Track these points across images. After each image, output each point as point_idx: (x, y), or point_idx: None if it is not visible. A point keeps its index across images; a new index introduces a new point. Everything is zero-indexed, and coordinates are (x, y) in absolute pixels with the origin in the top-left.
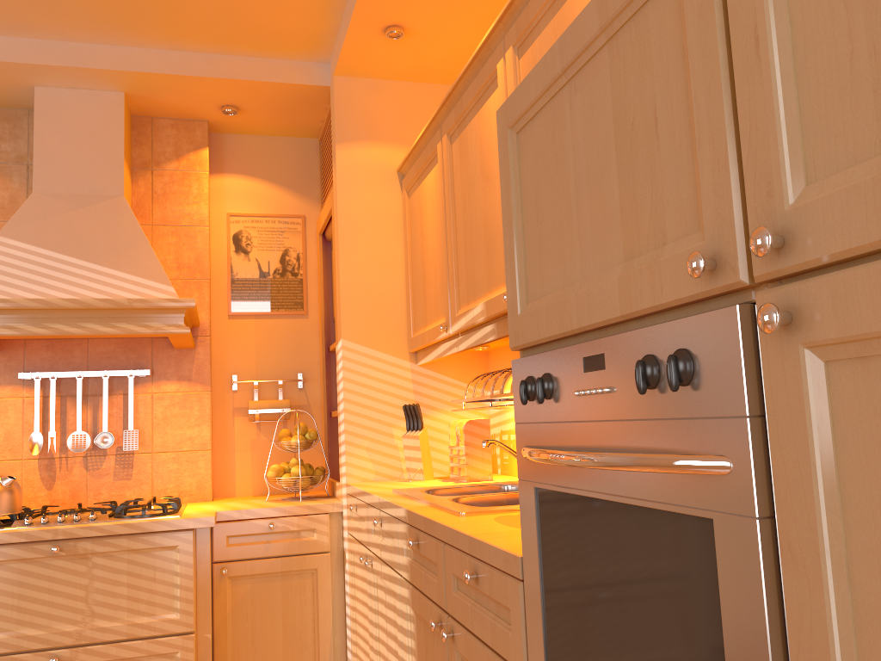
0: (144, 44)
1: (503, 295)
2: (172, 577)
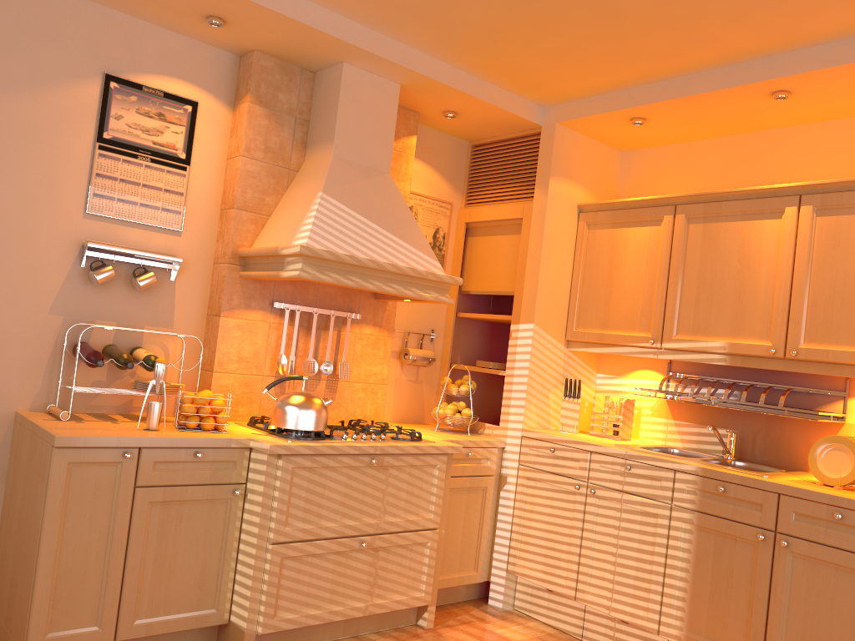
0: (449, 61)
1: (772, 349)
2: (431, 487)
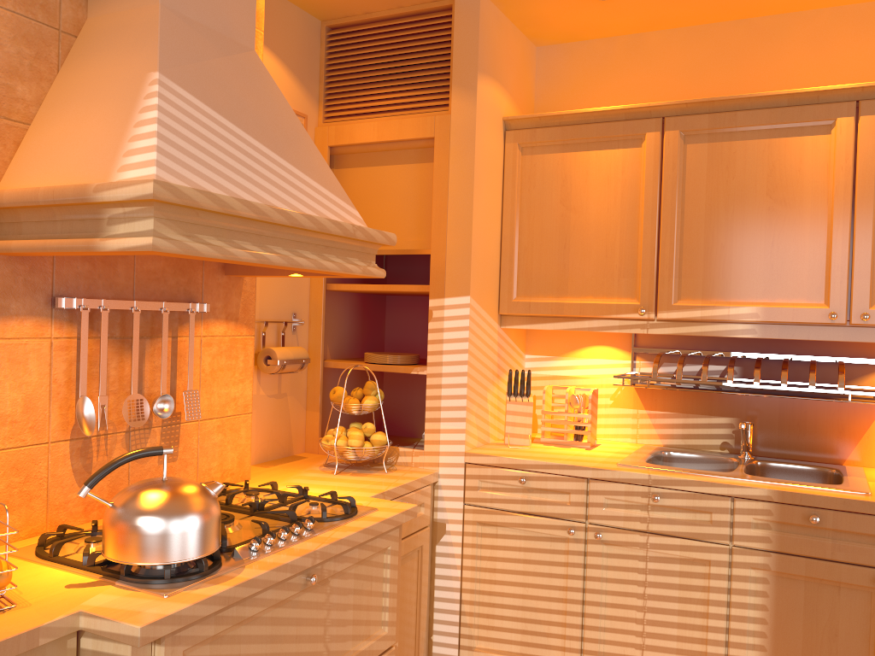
0: None
1: (834, 314)
2: (382, 585)
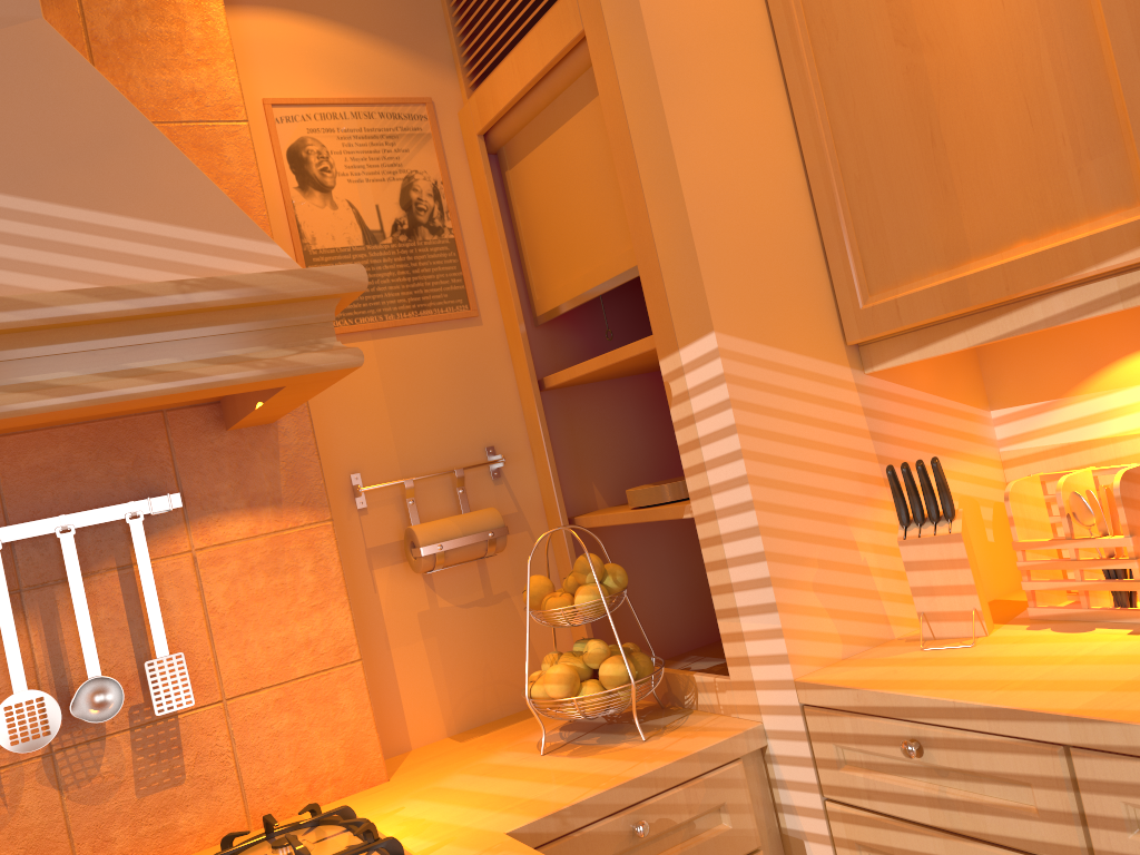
0: None
1: None
2: None
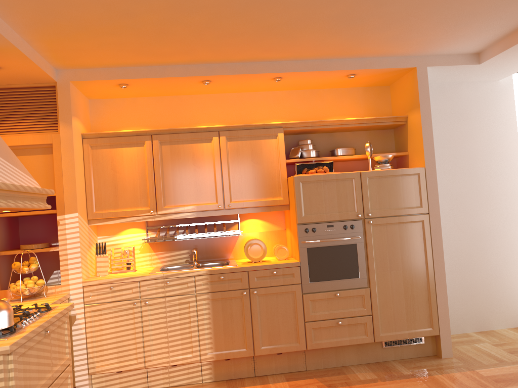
0: (24, 34)
1: (220, 206)
2: (65, 337)
